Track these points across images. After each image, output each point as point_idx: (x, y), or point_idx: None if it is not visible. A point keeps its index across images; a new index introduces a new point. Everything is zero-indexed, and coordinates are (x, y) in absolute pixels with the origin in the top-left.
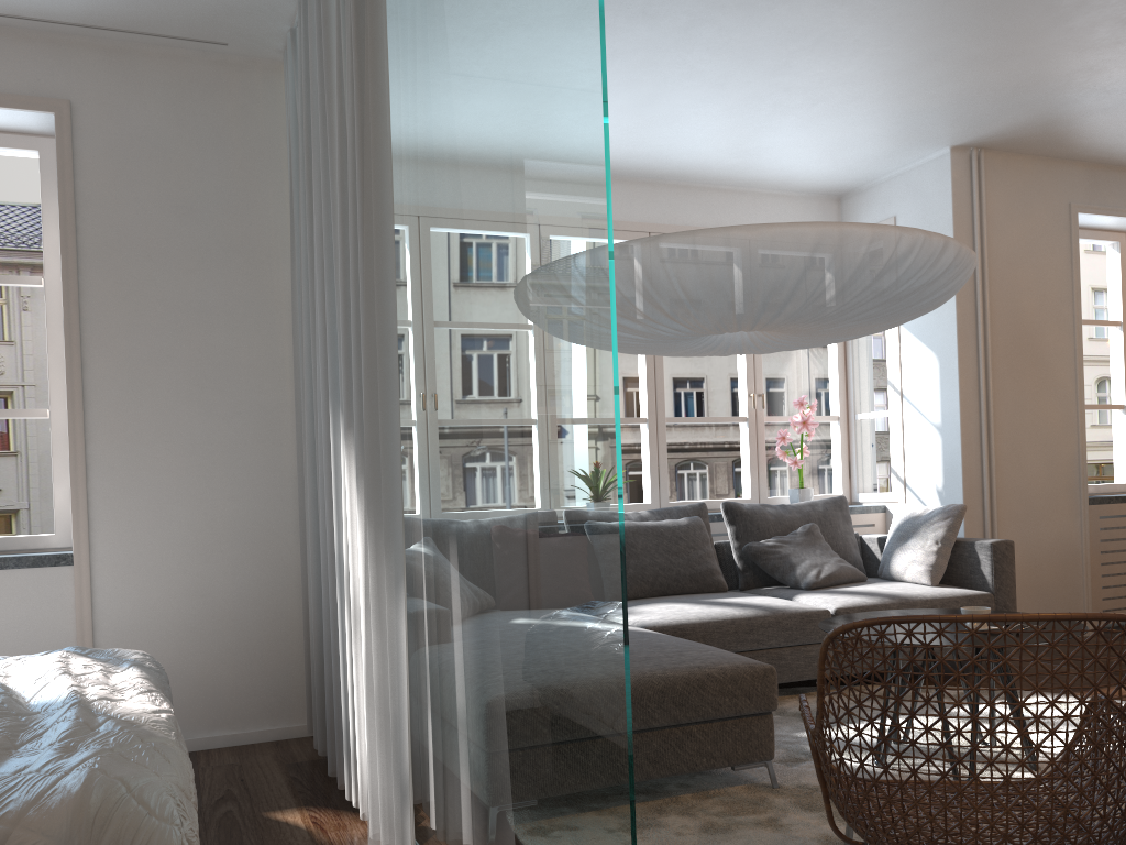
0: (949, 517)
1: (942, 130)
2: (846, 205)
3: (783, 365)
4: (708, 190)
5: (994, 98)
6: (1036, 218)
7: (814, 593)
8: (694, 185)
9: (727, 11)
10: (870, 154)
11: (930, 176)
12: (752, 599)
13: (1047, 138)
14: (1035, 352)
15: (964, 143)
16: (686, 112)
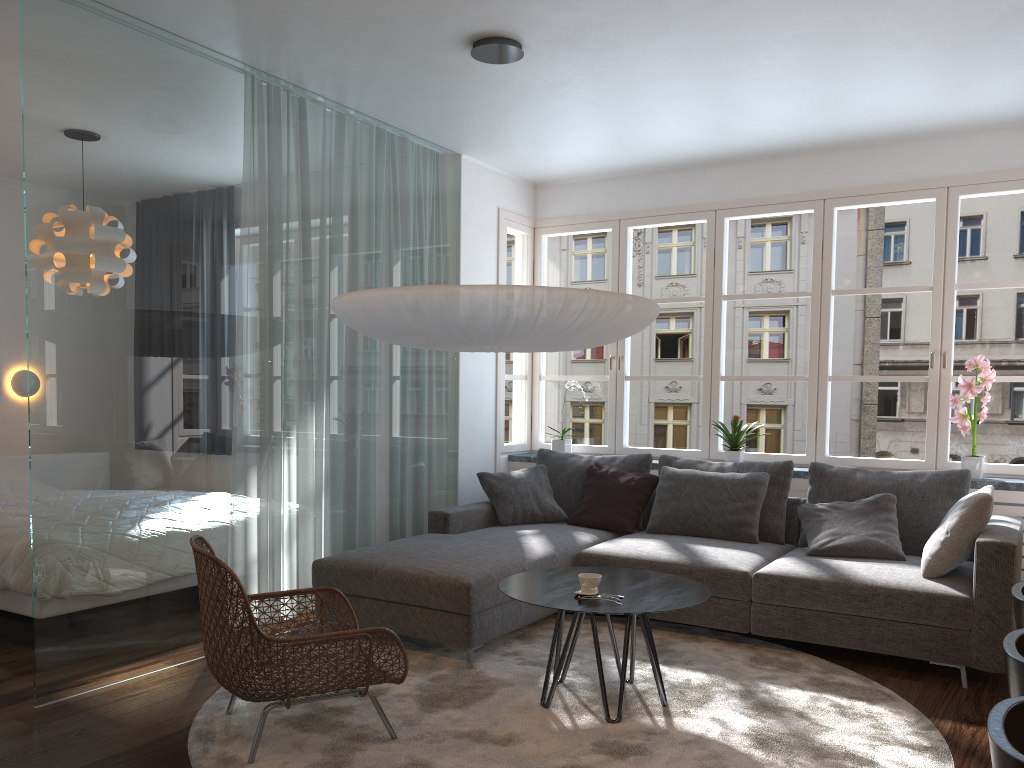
0: (965, 507)
1: None
2: None
3: None
4: (898, 144)
5: (1023, 16)
6: None
7: (794, 558)
8: (880, 142)
9: (599, 65)
10: (1013, 82)
11: None
12: (724, 551)
13: None
14: None
15: None
16: (733, 110)
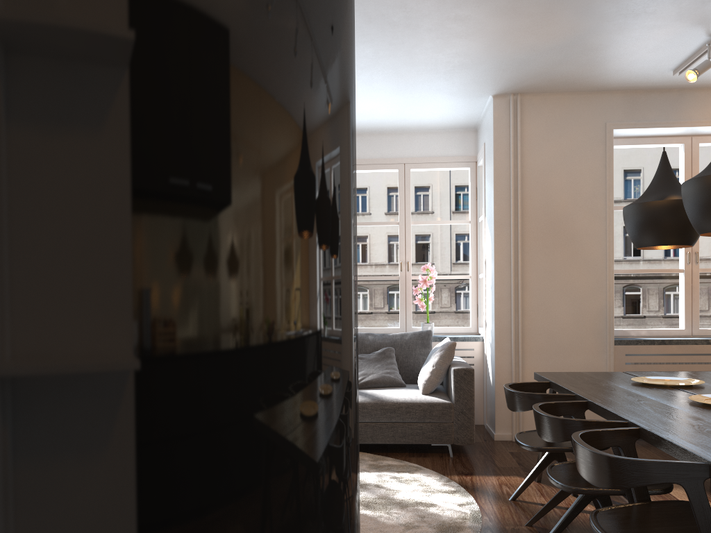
0: (443, 350)
1: (466, 88)
2: (478, 134)
3: None
4: (375, 135)
5: (463, 68)
6: (571, 137)
7: None
8: (365, 133)
9: None
10: (445, 106)
11: (490, 115)
12: None
13: (555, 82)
14: (566, 234)
15: (499, 92)
16: None
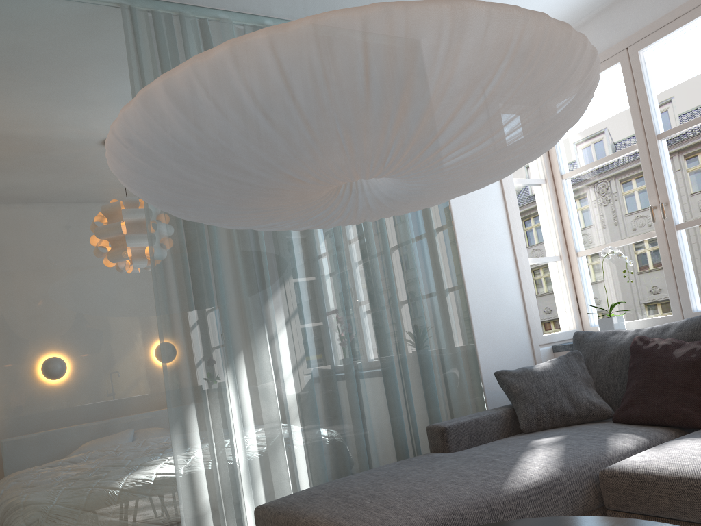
0: None
1: None
2: None
3: None
4: None
5: None
6: None
7: None
8: None
9: None
10: None
11: None
12: None
13: None
14: None
15: None
16: None
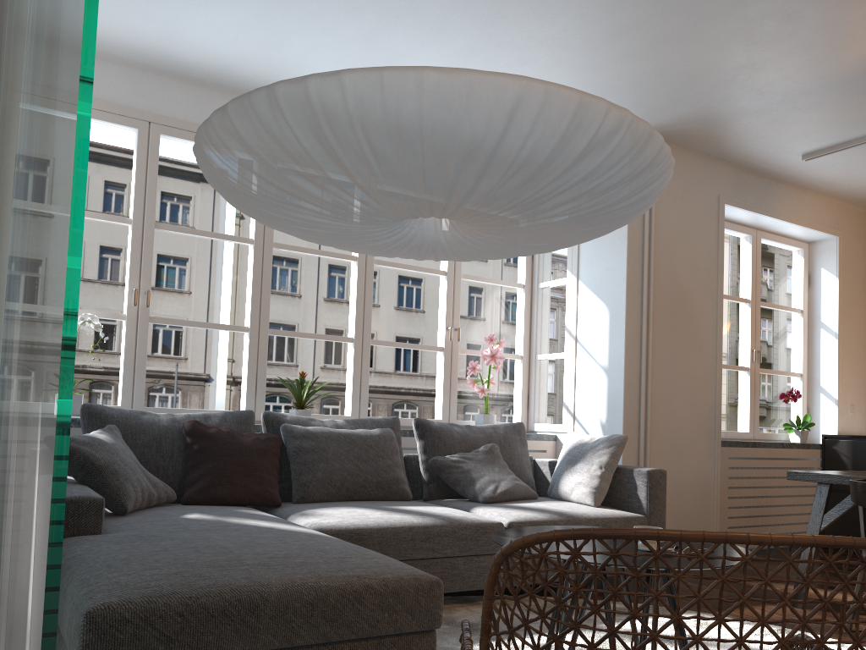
0: (613, 446)
1: None
2: None
3: (481, 337)
4: None
5: (672, 84)
6: (693, 202)
7: (490, 507)
8: None
9: None
10: None
11: None
12: (432, 508)
13: (707, 134)
14: (686, 313)
15: None
16: (407, 55)
